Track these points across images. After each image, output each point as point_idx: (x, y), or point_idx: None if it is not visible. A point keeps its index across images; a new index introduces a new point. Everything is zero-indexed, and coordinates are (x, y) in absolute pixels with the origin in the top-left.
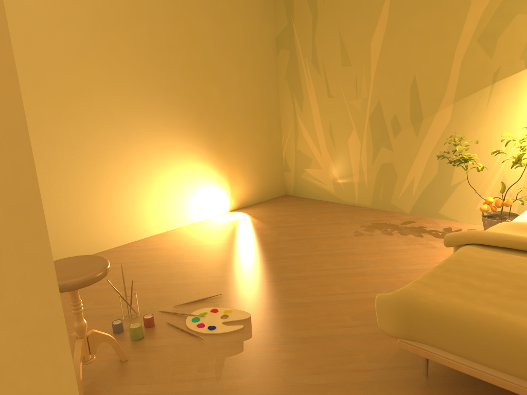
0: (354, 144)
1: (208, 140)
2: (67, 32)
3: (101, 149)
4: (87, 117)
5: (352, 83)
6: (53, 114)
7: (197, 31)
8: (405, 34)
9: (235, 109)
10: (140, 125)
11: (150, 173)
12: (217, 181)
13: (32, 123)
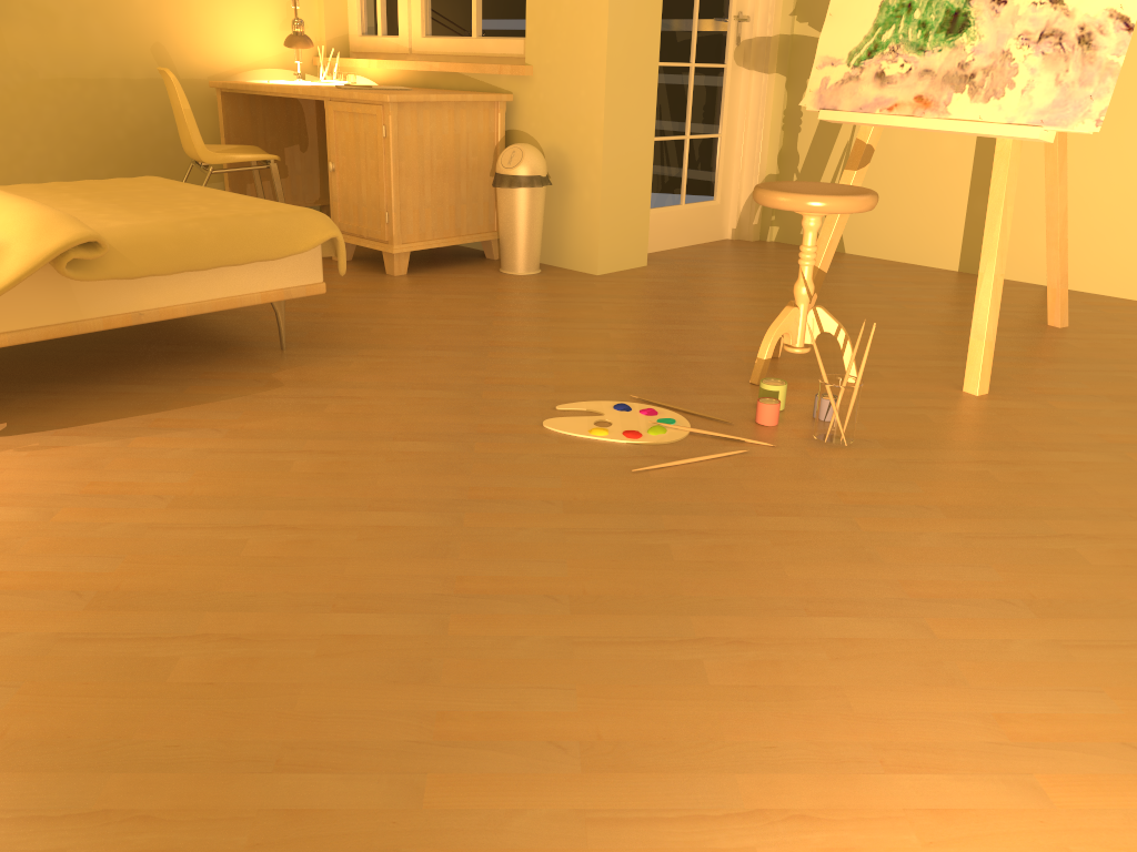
0: None
1: None
2: None
3: None
4: None
5: None
6: None
7: None
8: None
9: None
10: None
11: None
12: None
13: None
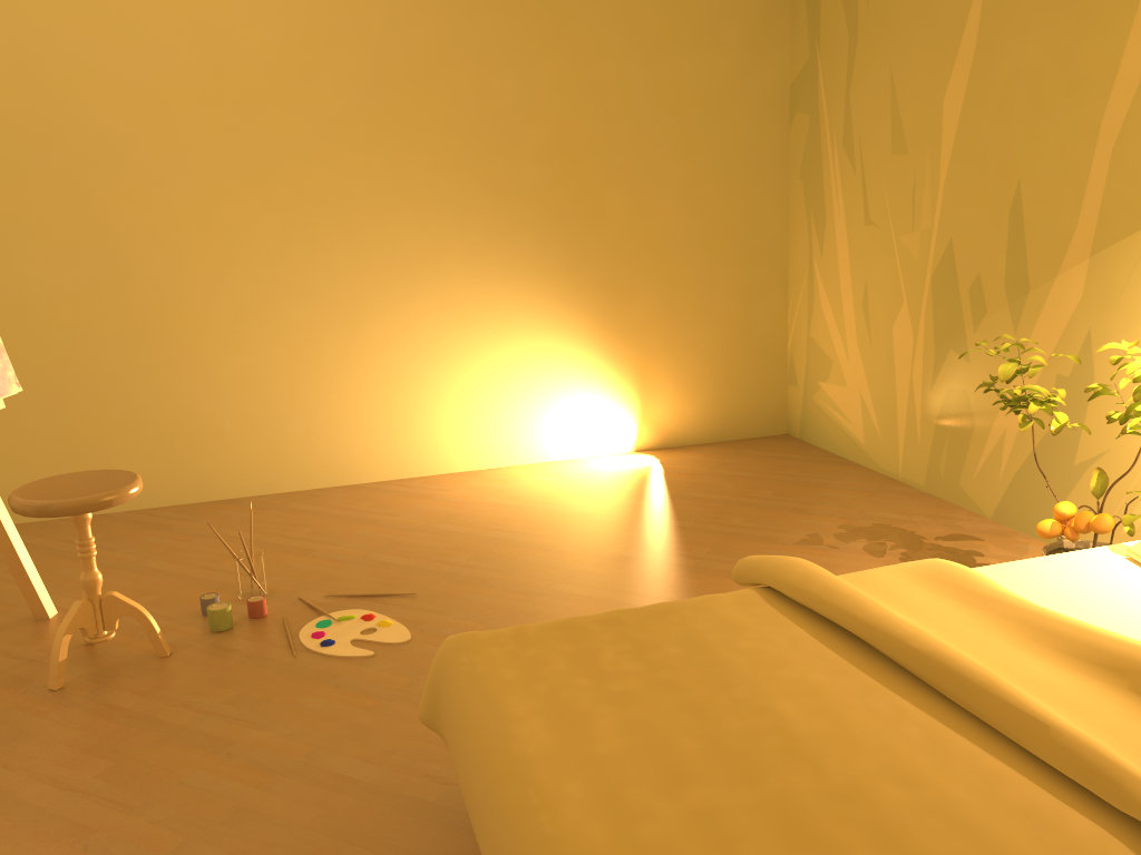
0: (902, 338)
1: (595, 301)
2: (316, 92)
3: (363, 301)
4: (341, 242)
5: (906, 194)
6: (281, 235)
7: (586, 79)
8: (1007, 79)
9: (668, 240)
10: (445, 262)
11: (459, 353)
12: (609, 386)
13: (243, 248)
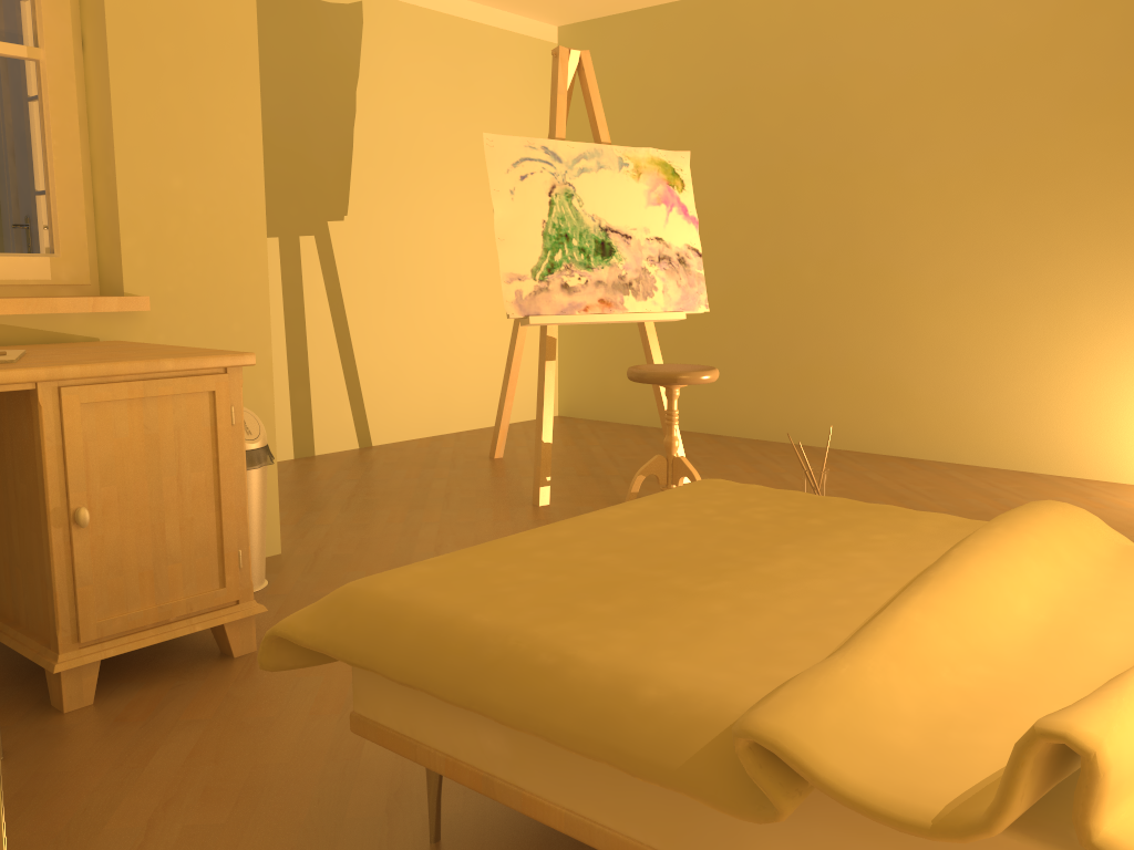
0: None
1: None
2: (1061, 65)
3: (1075, 281)
4: (1062, 218)
5: None
6: (1000, 211)
7: None
8: None
9: None
10: None
11: None
12: None
13: (962, 222)
